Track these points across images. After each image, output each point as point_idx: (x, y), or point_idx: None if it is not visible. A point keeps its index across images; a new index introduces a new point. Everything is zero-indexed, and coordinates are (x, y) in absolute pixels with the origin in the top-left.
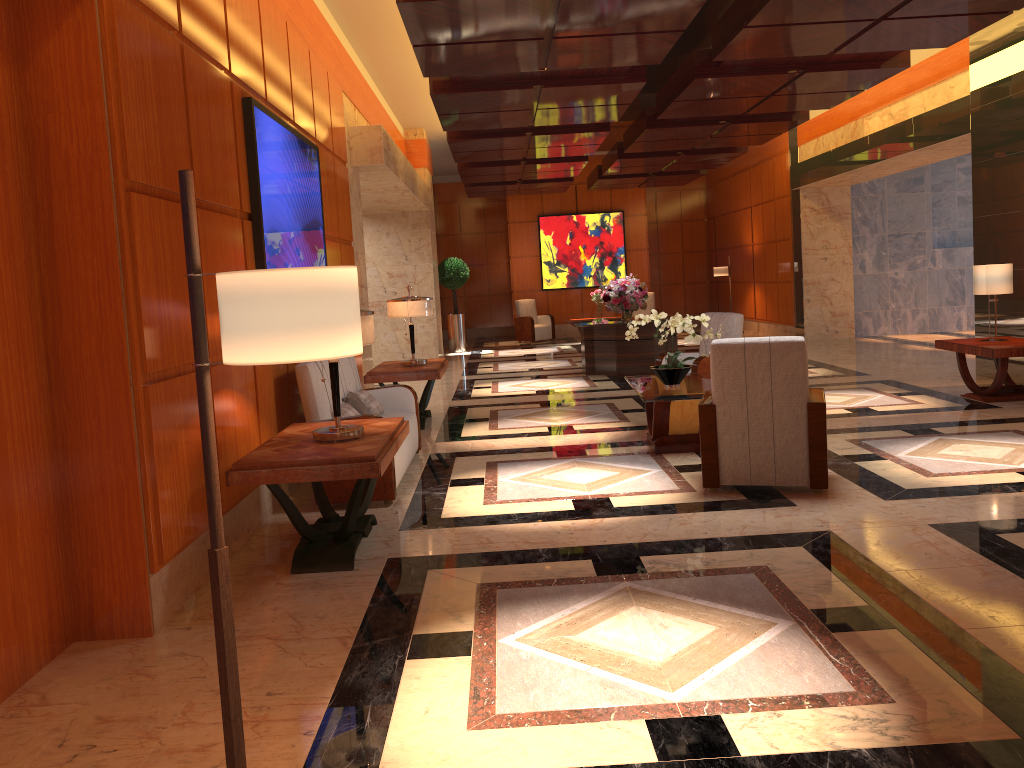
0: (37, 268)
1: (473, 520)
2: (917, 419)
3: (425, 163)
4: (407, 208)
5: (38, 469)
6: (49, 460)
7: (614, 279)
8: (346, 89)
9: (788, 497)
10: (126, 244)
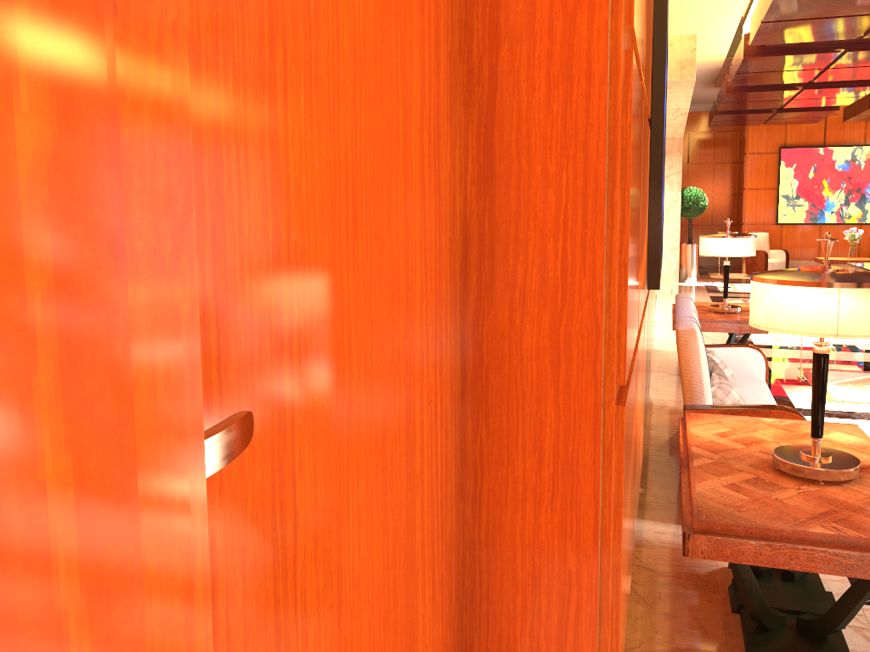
0: (460, 185)
1: None
2: None
3: None
4: None
5: (443, 544)
6: (454, 520)
7: (860, 217)
8: None
9: None
10: (619, 147)
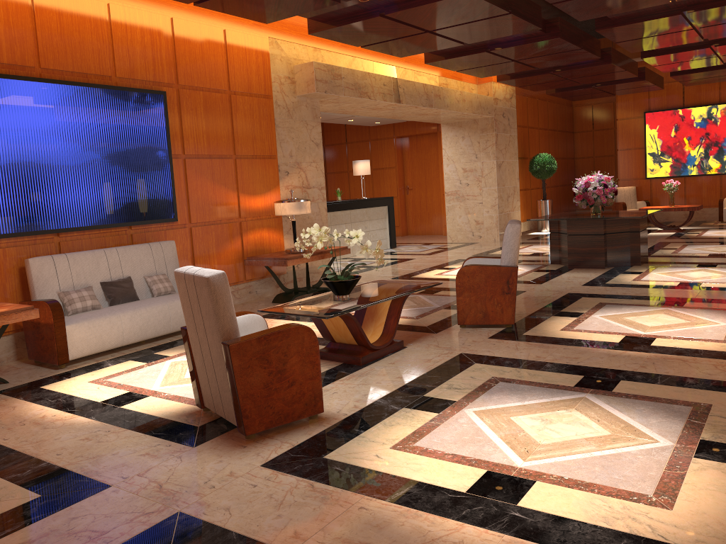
0: None
1: (39, 394)
2: (650, 364)
3: (491, 78)
4: (468, 117)
5: None
6: None
7: (719, 168)
8: (288, 37)
9: (222, 435)
10: None
